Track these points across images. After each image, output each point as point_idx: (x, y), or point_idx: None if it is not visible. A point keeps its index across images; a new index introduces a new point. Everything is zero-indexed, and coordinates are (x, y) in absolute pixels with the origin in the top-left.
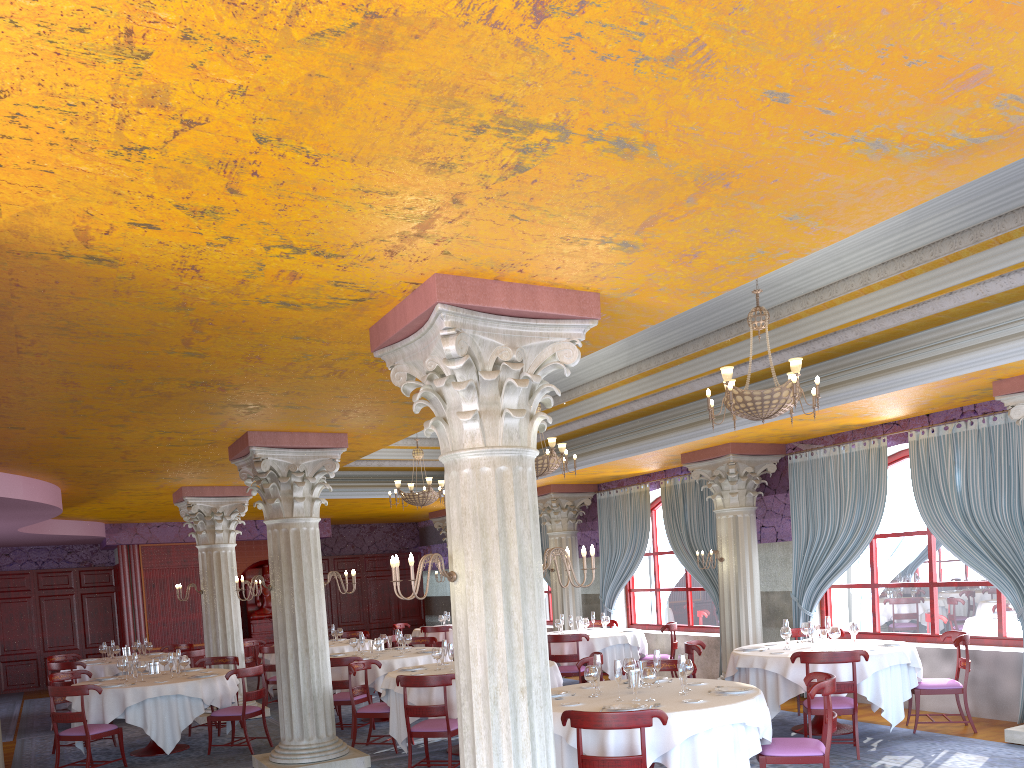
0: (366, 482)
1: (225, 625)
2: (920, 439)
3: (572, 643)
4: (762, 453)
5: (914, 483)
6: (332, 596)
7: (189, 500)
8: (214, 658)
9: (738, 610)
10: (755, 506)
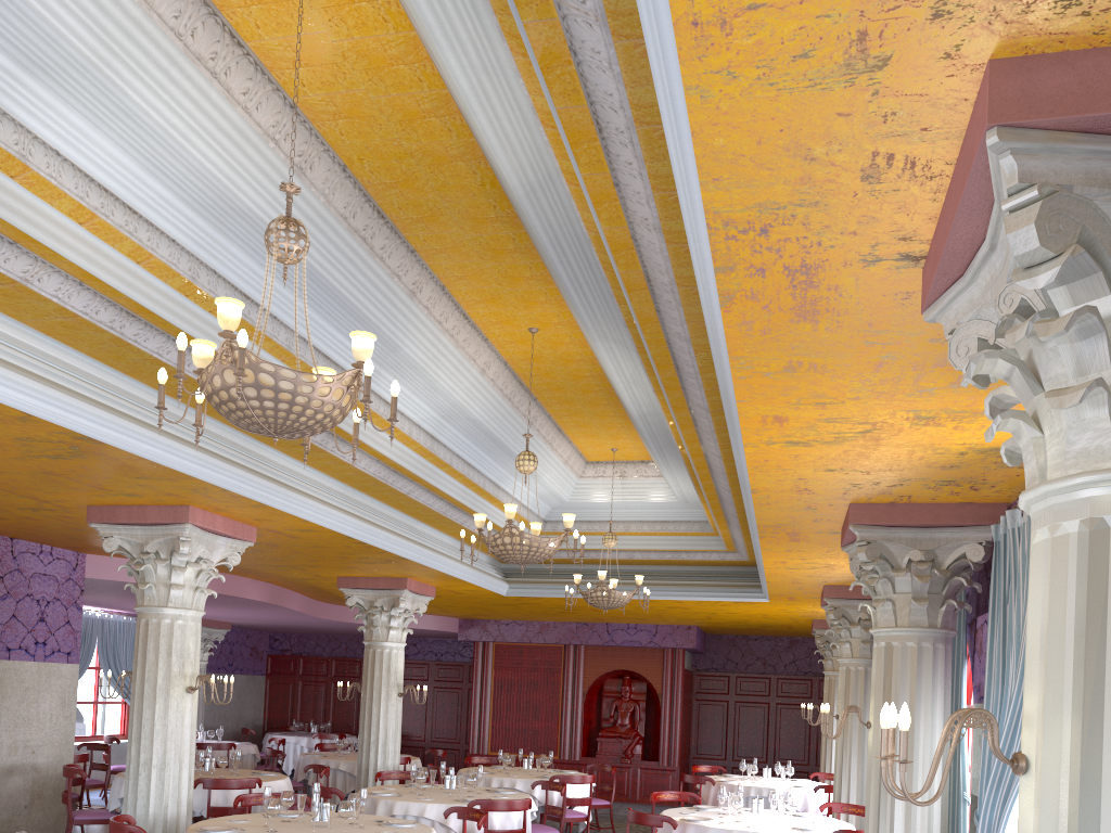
0: (632, 579)
1: (370, 732)
2: None
3: (682, 829)
4: (936, 523)
5: None
6: (728, 722)
7: (345, 591)
8: (321, 766)
9: (878, 826)
10: (934, 628)
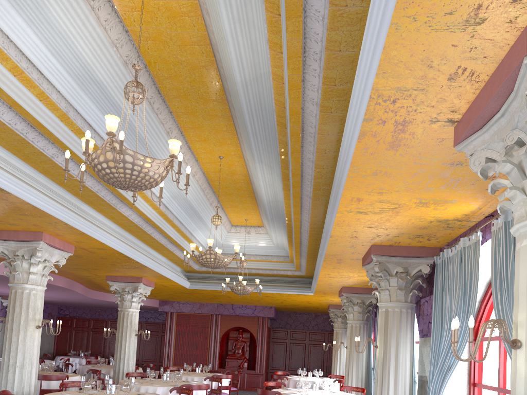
0: (249, 282)
1: (121, 353)
2: (498, 228)
3: None
4: (409, 255)
5: (492, 277)
6: (287, 352)
7: (109, 283)
8: (95, 370)
9: (381, 393)
10: (407, 302)
